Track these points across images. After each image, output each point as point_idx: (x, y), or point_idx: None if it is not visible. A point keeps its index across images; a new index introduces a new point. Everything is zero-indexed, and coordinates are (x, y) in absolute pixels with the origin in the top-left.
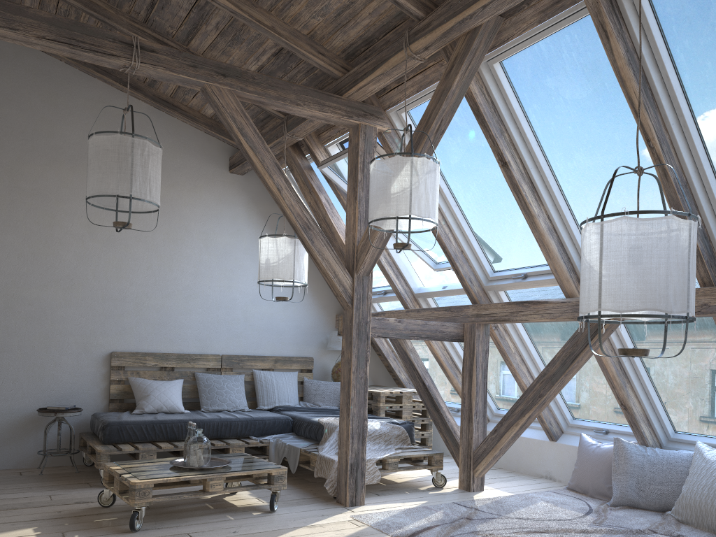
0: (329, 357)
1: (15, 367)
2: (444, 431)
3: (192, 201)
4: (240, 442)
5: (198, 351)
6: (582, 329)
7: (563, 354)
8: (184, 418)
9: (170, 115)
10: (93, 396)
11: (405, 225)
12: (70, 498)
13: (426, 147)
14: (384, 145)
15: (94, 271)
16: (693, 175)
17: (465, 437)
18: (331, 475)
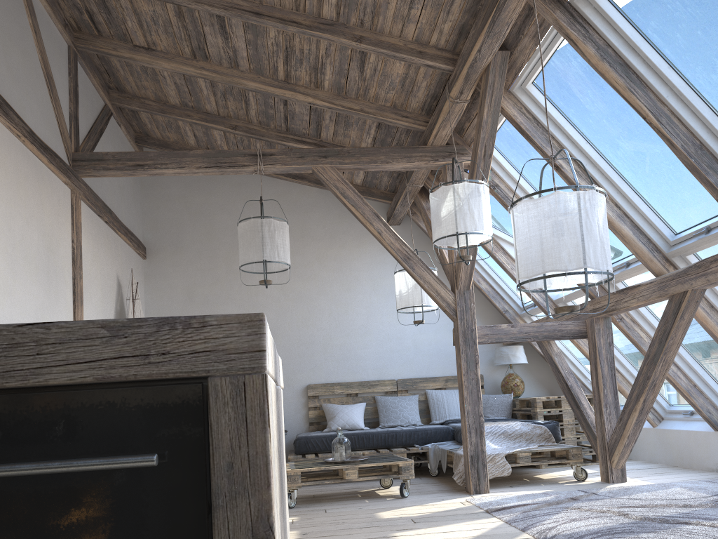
0: (500, 373)
1: None
2: (585, 426)
3: (359, 255)
4: (402, 449)
5: (377, 378)
6: (669, 305)
7: (658, 333)
8: (357, 432)
9: None
10: (297, 421)
11: (474, 240)
12: None
13: (479, 171)
14: None
15: (289, 323)
16: (707, 136)
17: (599, 429)
18: (458, 467)
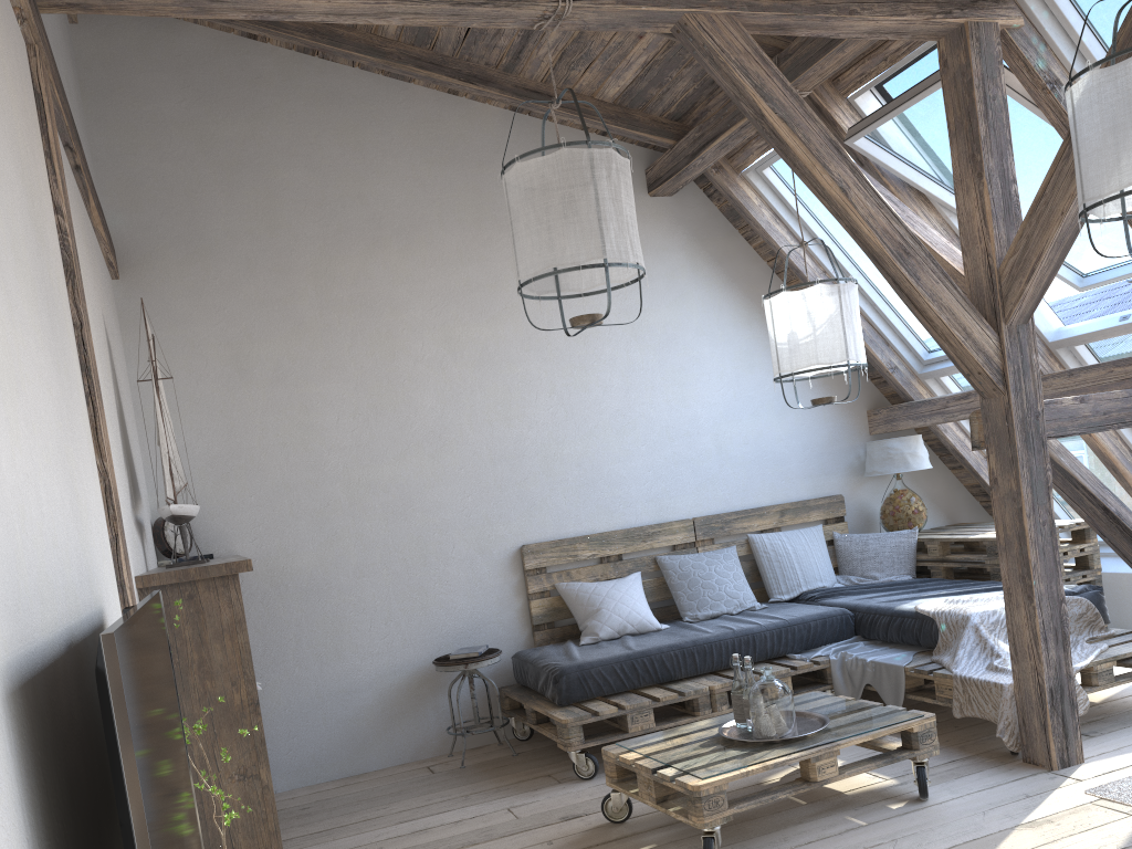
0: (868, 489)
1: (384, 598)
2: None
3: None
4: (780, 668)
5: (654, 519)
6: None
7: None
8: (676, 641)
9: (538, 118)
10: (506, 625)
11: None
12: (547, 811)
13: None
14: (1008, 58)
15: (470, 416)
16: None
17: None
18: (1004, 713)
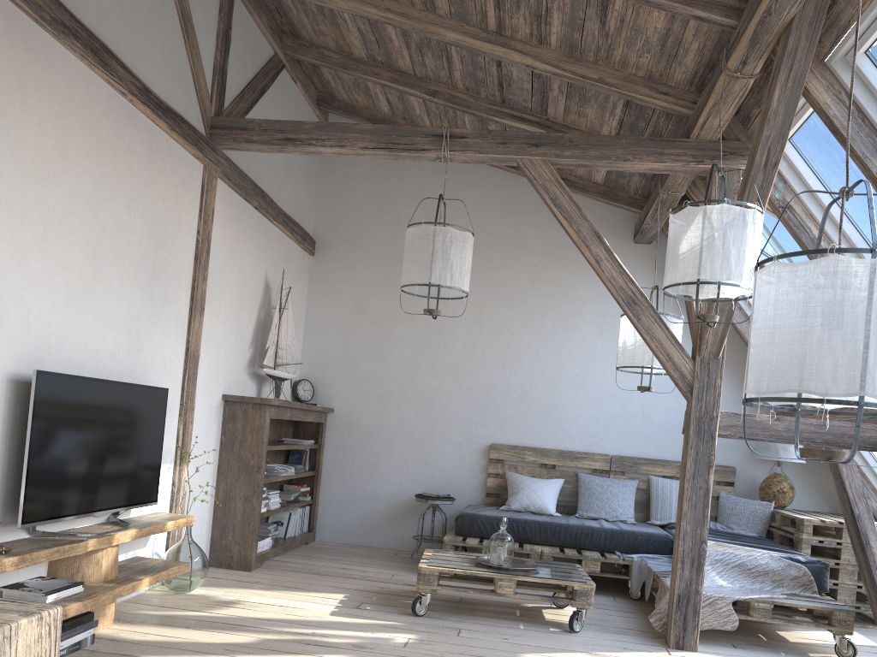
0: (762, 469)
1: (404, 452)
2: (868, 581)
3: (587, 280)
4: (596, 555)
5: (585, 449)
6: None
7: None
8: (541, 519)
9: None
10: (471, 488)
11: (729, 291)
12: (405, 580)
13: (754, 187)
14: None
15: (480, 360)
16: None
17: None
18: (659, 605)
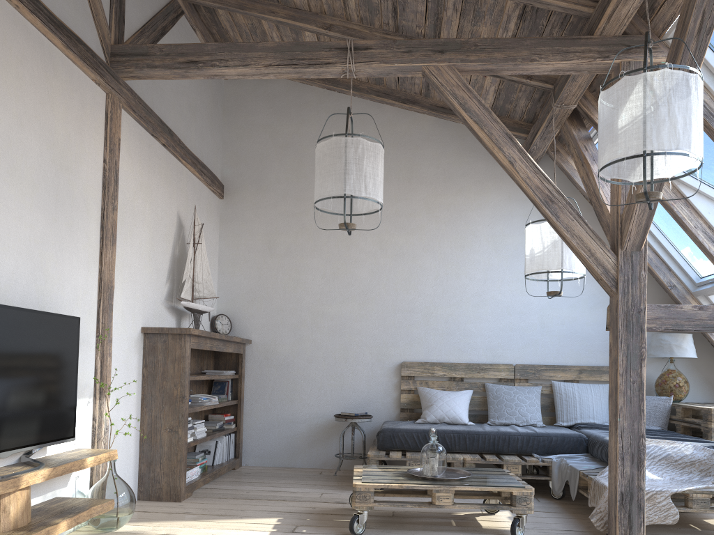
0: (654, 367)
1: (320, 376)
2: None
3: (479, 204)
4: (516, 458)
5: (489, 360)
6: None
7: None
8: (459, 429)
9: (455, 122)
10: (386, 405)
11: (664, 171)
12: (335, 498)
13: (686, 58)
14: None
15: (385, 285)
16: None
17: None
18: (599, 504)
